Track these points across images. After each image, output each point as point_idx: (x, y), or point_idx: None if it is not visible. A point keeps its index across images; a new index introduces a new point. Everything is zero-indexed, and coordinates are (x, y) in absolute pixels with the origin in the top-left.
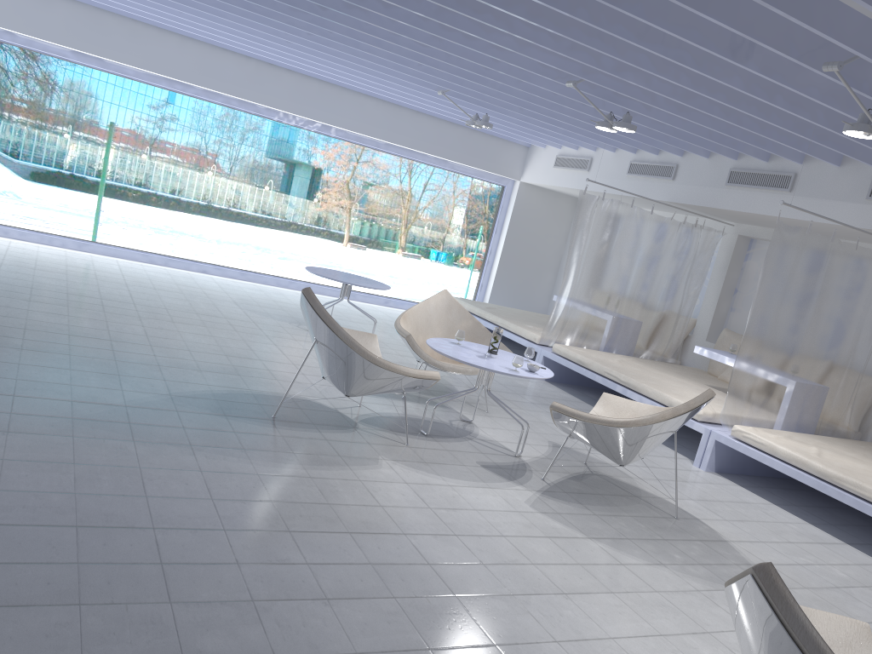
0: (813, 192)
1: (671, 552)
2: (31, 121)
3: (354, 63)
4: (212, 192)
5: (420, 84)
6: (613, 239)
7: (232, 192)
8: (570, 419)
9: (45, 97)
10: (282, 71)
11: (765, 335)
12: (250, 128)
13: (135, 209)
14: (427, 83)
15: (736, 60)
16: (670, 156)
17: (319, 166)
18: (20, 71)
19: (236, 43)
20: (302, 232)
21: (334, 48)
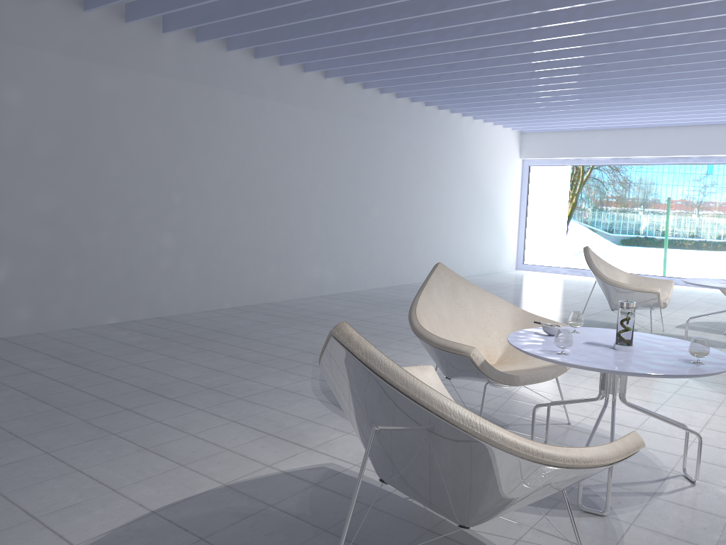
0: None
1: None
2: (618, 208)
3: None
4: None
5: None
6: None
7: None
8: None
9: (625, 192)
10: None
11: None
12: None
13: (691, 254)
14: None
15: None
16: None
17: None
18: (610, 180)
19: (707, 118)
20: None
21: None
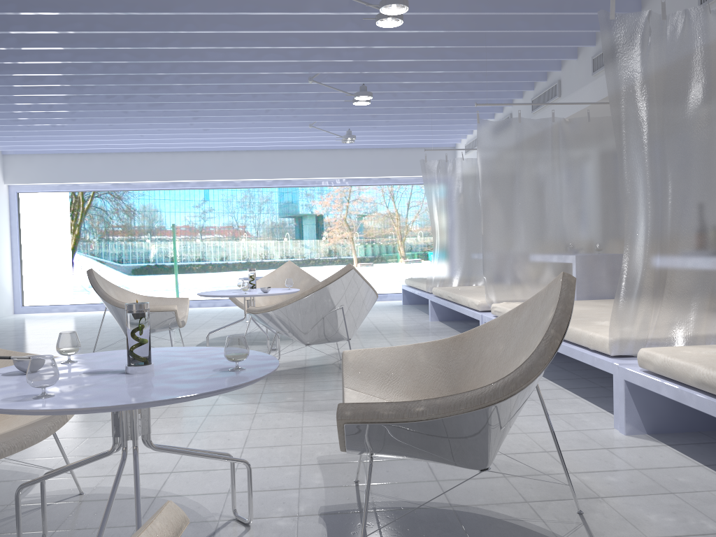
0: (570, 89)
1: (290, 396)
2: (125, 237)
3: (244, 127)
4: (248, 252)
5: (297, 126)
6: (466, 190)
7: (262, 248)
8: (254, 315)
9: (130, 220)
10: (243, 152)
11: (510, 219)
12: (263, 200)
13: (200, 277)
14: (303, 123)
15: (295, 10)
16: (507, 109)
17: (320, 213)
18: (114, 209)
19: (199, 144)
20: (320, 264)
21: (214, 122)
